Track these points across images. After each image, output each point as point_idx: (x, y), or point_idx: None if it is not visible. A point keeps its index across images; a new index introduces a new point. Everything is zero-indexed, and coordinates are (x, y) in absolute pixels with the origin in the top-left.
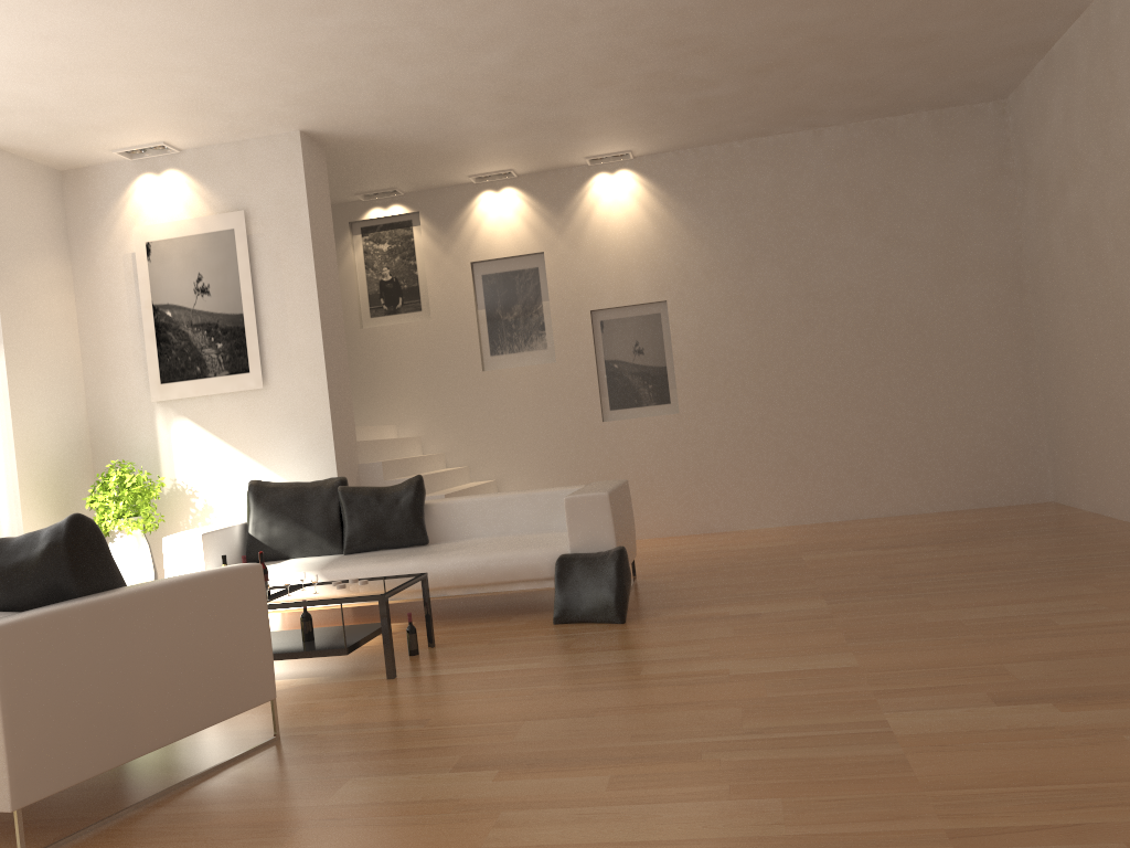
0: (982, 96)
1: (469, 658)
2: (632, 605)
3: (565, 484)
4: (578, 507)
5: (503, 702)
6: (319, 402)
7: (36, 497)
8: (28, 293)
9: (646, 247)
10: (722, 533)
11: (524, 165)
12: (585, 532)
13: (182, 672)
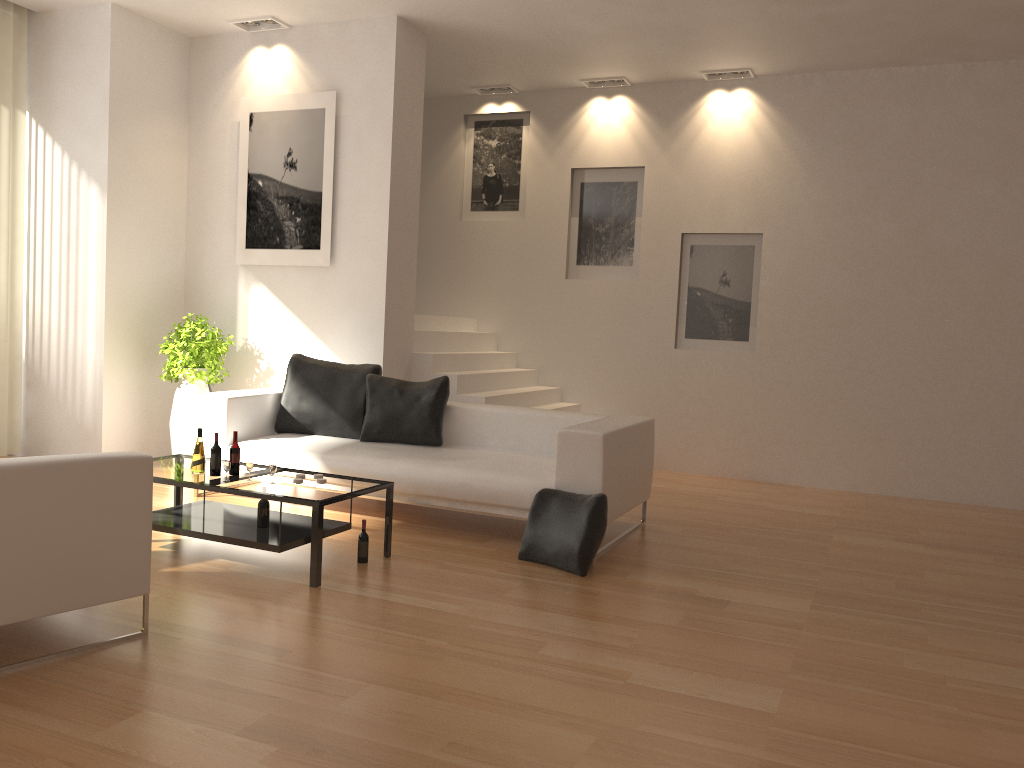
0: None
1: (403, 581)
2: (612, 555)
3: (626, 404)
4: (570, 443)
5: (376, 650)
6: (377, 288)
7: (121, 336)
8: (139, 148)
9: (751, 174)
10: (775, 485)
11: (636, 73)
12: (572, 470)
13: (25, 557)
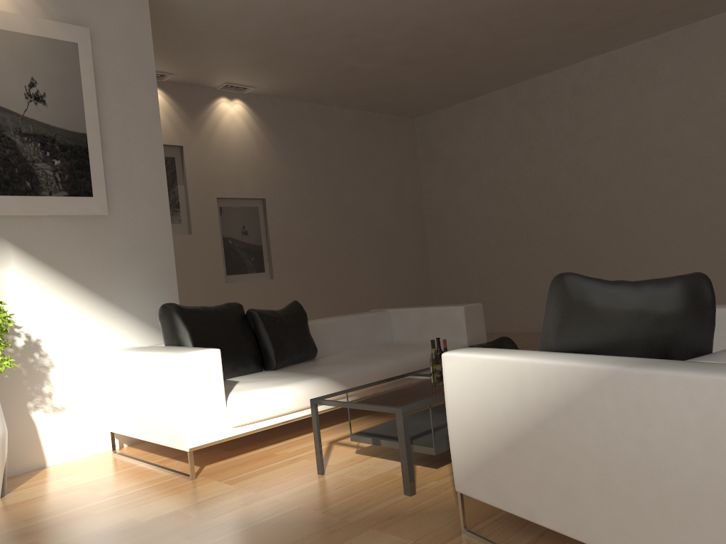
0: (413, 114)
1: None
2: None
3: None
4: (470, 313)
5: None
6: (162, 235)
7: None
8: None
9: (252, 158)
10: None
11: (187, 73)
12: (473, 330)
13: None
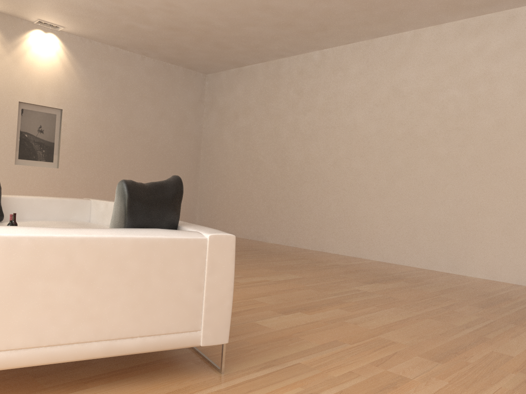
0: (203, 70)
1: None
2: None
3: None
4: None
5: None
6: None
7: None
8: None
9: (57, 79)
10: None
11: (3, 6)
12: None
13: None
